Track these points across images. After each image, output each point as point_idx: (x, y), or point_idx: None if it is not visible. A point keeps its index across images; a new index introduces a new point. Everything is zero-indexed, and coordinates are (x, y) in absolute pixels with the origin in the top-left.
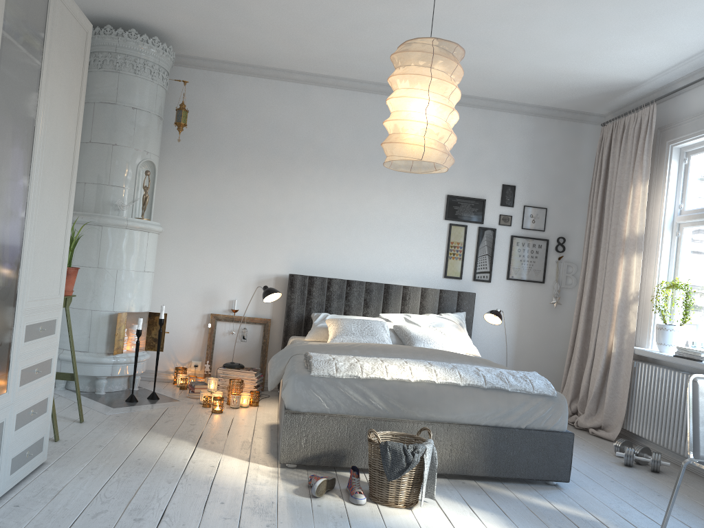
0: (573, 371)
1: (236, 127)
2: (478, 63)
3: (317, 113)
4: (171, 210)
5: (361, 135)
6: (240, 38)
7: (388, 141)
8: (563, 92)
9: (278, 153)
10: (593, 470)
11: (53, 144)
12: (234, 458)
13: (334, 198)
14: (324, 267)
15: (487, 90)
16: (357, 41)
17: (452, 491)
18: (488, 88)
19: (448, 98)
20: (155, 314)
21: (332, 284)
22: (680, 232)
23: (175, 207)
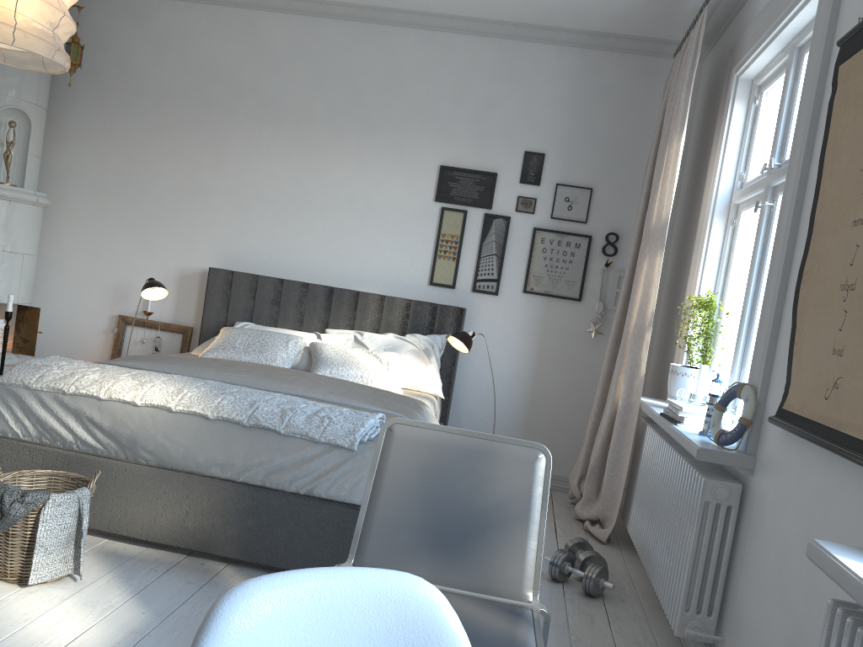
0: (587, 433)
1: (161, 70)
2: None
3: (265, 50)
4: (79, 179)
5: (324, 80)
6: None
7: None
8: (594, 2)
9: (212, 105)
10: None
11: None
12: None
13: (282, 167)
14: (265, 262)
15: (489, 6)
16: None
17: (152, 572)
18: (487, 2)
19: None
20: (25, 308)
21: (264, 284)
22: (737, 218)
23: (83, 176)
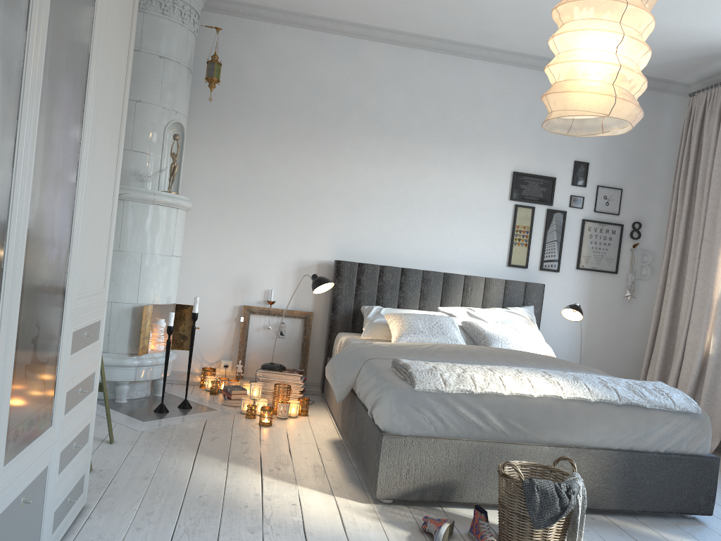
0: (655, 374)
1: (274, 86)
2: None
3: (368, 73)
4: (197, 183)
5: (418, 100)
6: None
7: (562, 91)
8: (655, 55)
9: (323, 119)
10: (718, 495)
11: (106, 83)
12: (313, 491)
13: (386, 173)
14: (373, 253)
15: None
16: None
17: (588, 532)
18: None
19: (641, 35)
20: (182, 306)
21: (385, 272)
22: None
23: (202, 180)
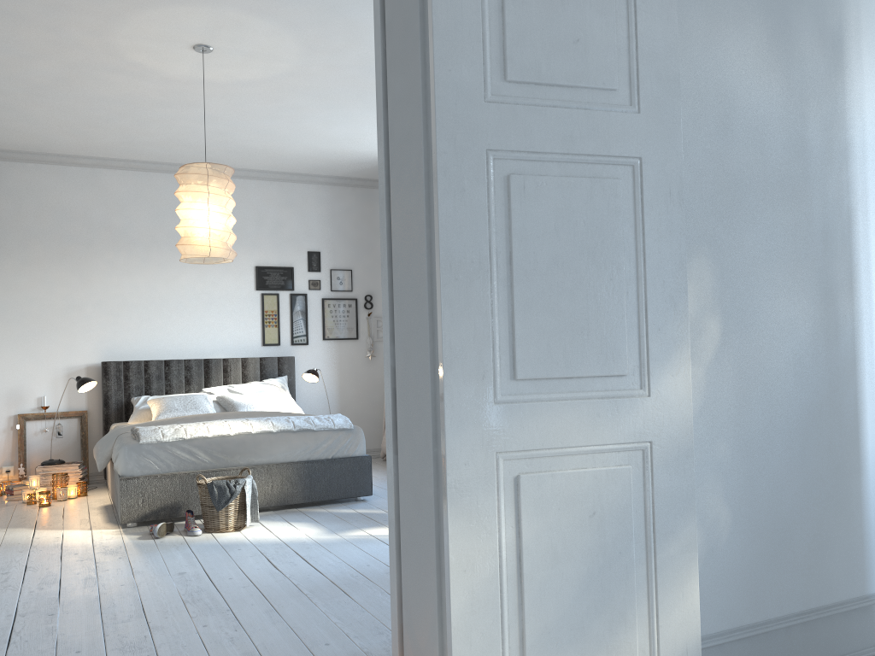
0: None
1: (21, 217)
2: (265, 147)
3: (111, 197)
4: None
5: (161, 215)
6: (18, 131)
7: (181, 244)
8: (348, 165)
9: (73, 240)
10: None
11: None
12: (76, 530)
13: (140, 280)
14: (138, 351)
15: (280, 166)
16: (144, 132)
17: (275, 516)
18: (280, 164)
19: (225, 207)
20: None
21: (149, 366)
22: None
23: None
